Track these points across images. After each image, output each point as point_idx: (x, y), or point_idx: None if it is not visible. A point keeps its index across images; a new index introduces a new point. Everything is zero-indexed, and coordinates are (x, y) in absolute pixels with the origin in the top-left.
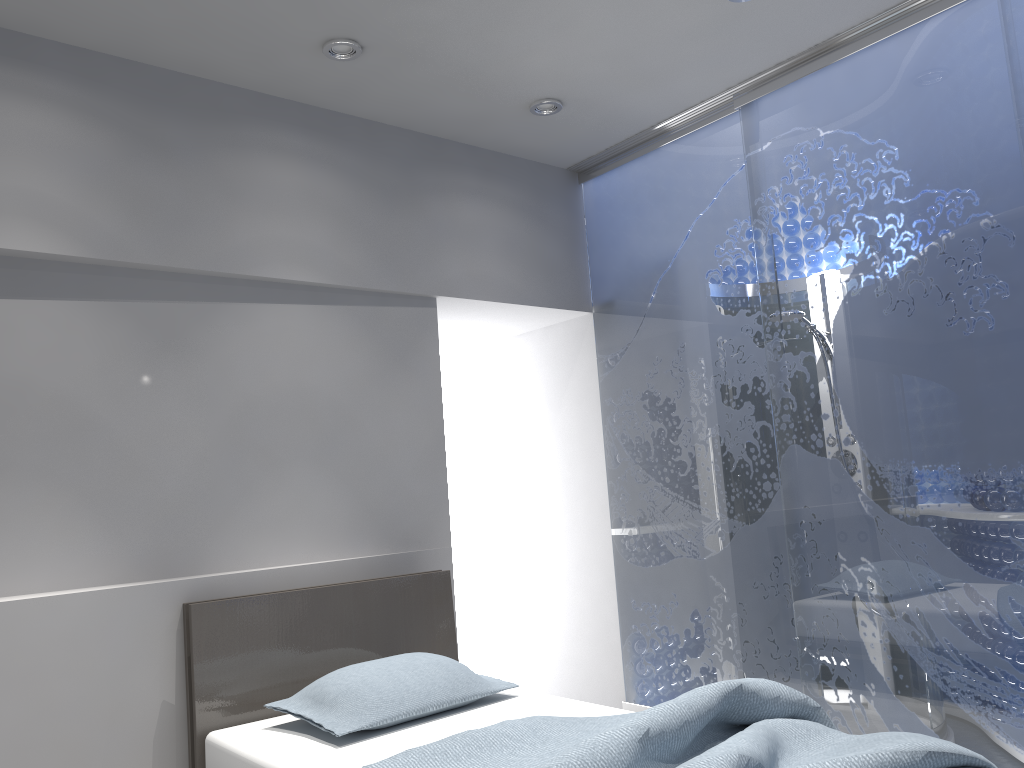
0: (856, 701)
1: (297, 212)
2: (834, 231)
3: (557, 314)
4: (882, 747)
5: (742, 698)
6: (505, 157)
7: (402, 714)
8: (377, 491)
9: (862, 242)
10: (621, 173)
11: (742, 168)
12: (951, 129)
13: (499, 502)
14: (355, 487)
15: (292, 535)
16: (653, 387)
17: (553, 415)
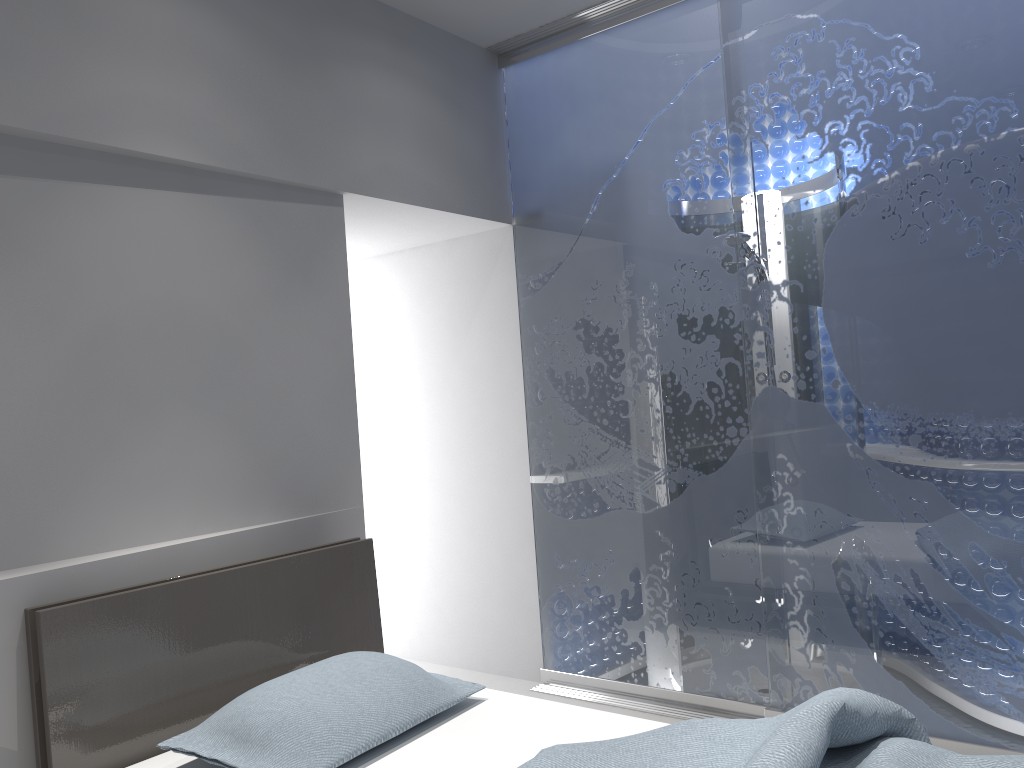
0: (832, 669)
1: (168, 63)
2: (833, 140)
3: (472, 224)
4: None
5: (845, 721)
6: (421, 24)
7: (361, 748)
8: (276, 440)
9: (868, 155)
10: (556, 58)
11: (716, 60)
12: (989, 26)
13: (385, 443)
14: (248, 436)
15: (169, 502)
16: (590, 315)
17: (458, 344)
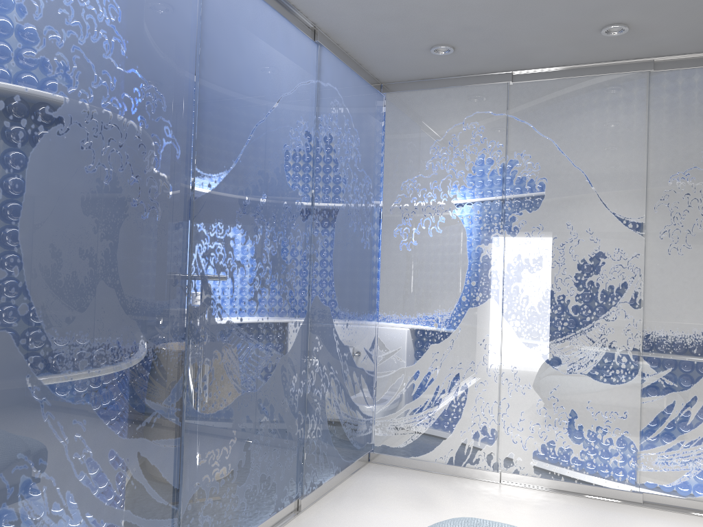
0: None
1: None
2: (52, 48)
3: None
4: (507, 526)
5: None
6: None
7: None
8: None
9: (78, 82)
10: None
11: None
12: (160, 33)
13: None
14: None
15: None
16: None
17: None
